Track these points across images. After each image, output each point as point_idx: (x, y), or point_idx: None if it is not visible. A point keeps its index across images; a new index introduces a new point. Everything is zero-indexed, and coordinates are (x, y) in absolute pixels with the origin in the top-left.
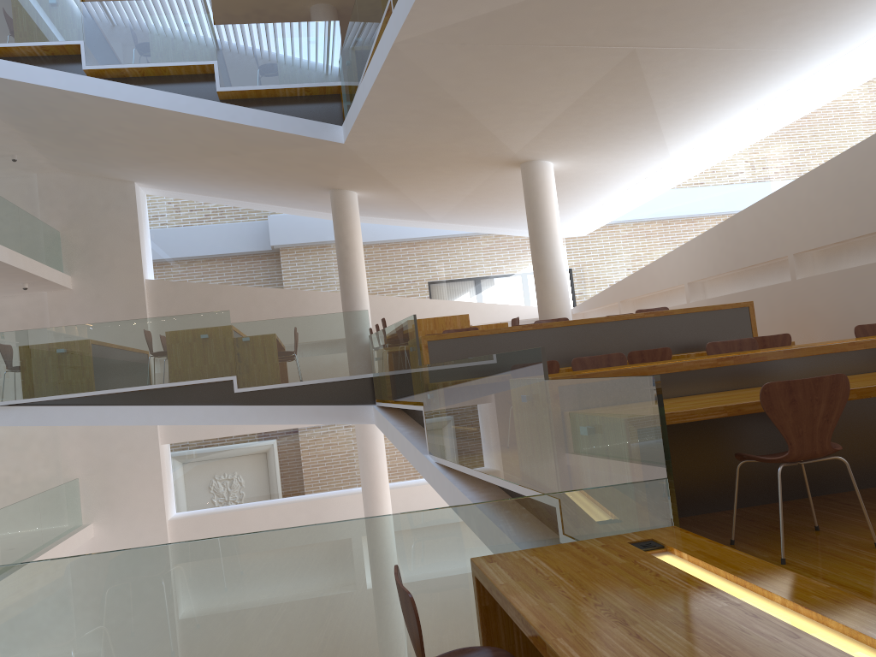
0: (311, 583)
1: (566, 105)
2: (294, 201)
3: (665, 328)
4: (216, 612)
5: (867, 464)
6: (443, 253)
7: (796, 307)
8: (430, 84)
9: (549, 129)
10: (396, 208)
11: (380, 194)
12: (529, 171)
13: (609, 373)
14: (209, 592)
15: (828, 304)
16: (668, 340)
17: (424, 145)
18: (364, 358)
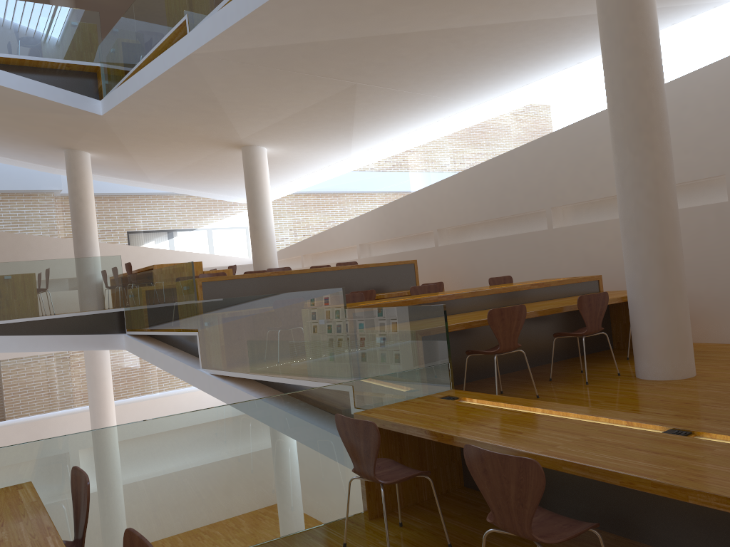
0: (258, 436)
1: (295, 111)
2: (22, 154)
3: (364, 276)
4: (198, 459)
5: (511, 358)
6: (155, 209)
7: (438, 264)
8: (203, 84)
9: (275, 126)
10: (120, 169)
11: (111, 157)
12: (250, 153)
13: (381, 305)
14: (193, 446)
15: (459, 263)
16: (366, 285)
17: (172, 124)
18: (116, 295)
